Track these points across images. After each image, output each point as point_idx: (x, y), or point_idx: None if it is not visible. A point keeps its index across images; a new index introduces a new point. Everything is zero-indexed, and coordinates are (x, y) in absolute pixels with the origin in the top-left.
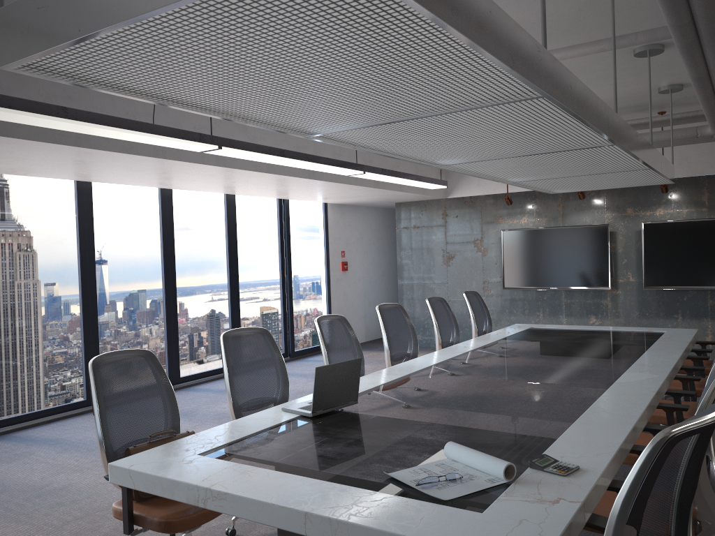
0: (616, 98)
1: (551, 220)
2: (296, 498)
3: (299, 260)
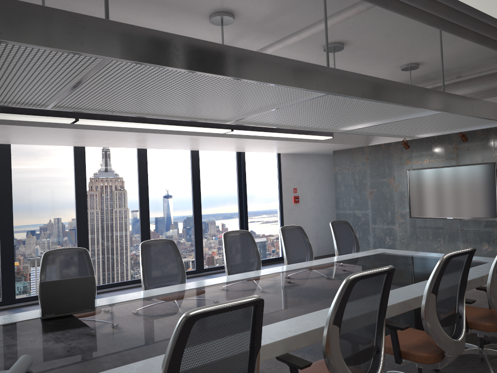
0: (327, 52)
1: (448, 161)
2: None
3: (254, 195)
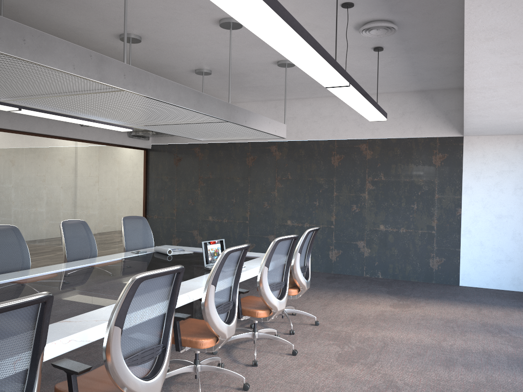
0: None
1: None
2: None
3: None
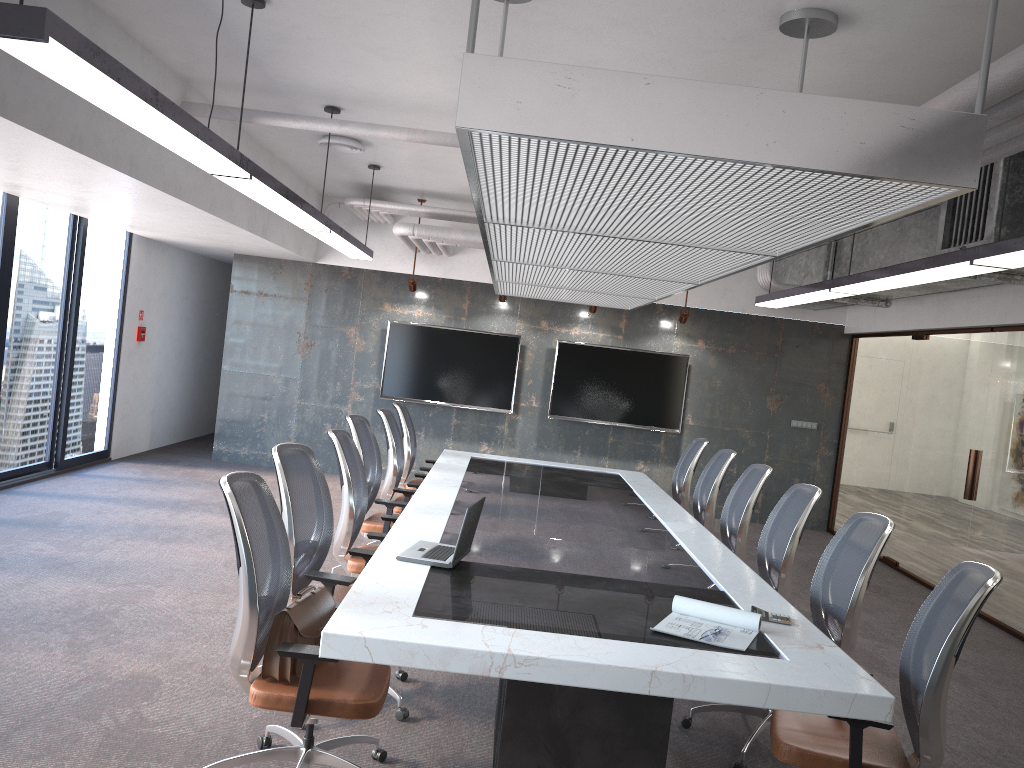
0: None
1: (452, 319)
2: (620, 658)
3: (87, 317)
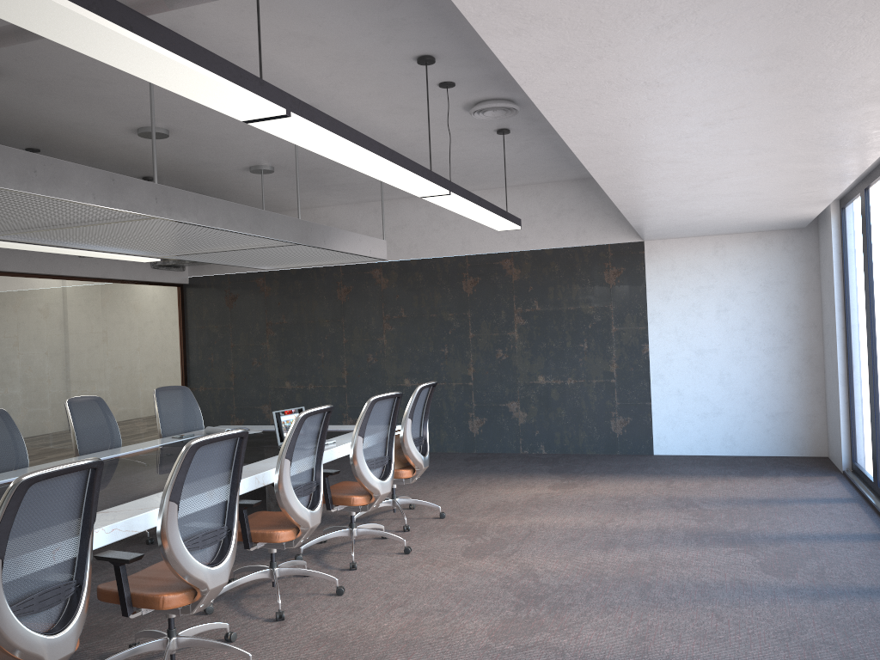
0: None
1: None
2: None
3: None
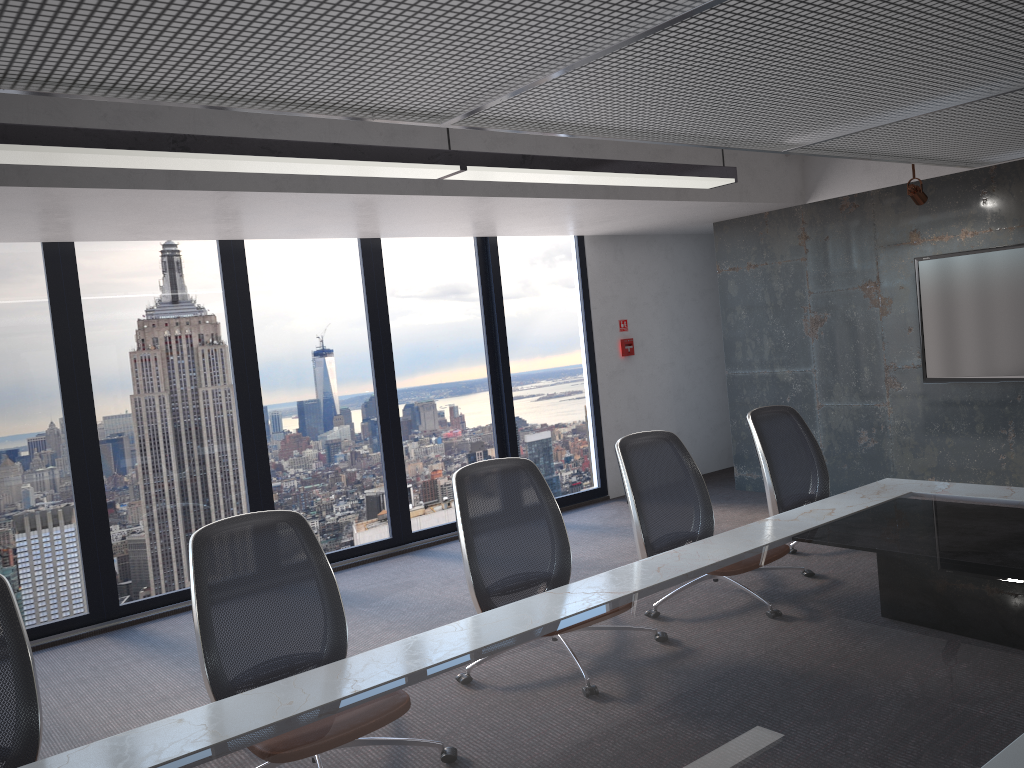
0: None
1: None
2: None
3: (525, 344)
